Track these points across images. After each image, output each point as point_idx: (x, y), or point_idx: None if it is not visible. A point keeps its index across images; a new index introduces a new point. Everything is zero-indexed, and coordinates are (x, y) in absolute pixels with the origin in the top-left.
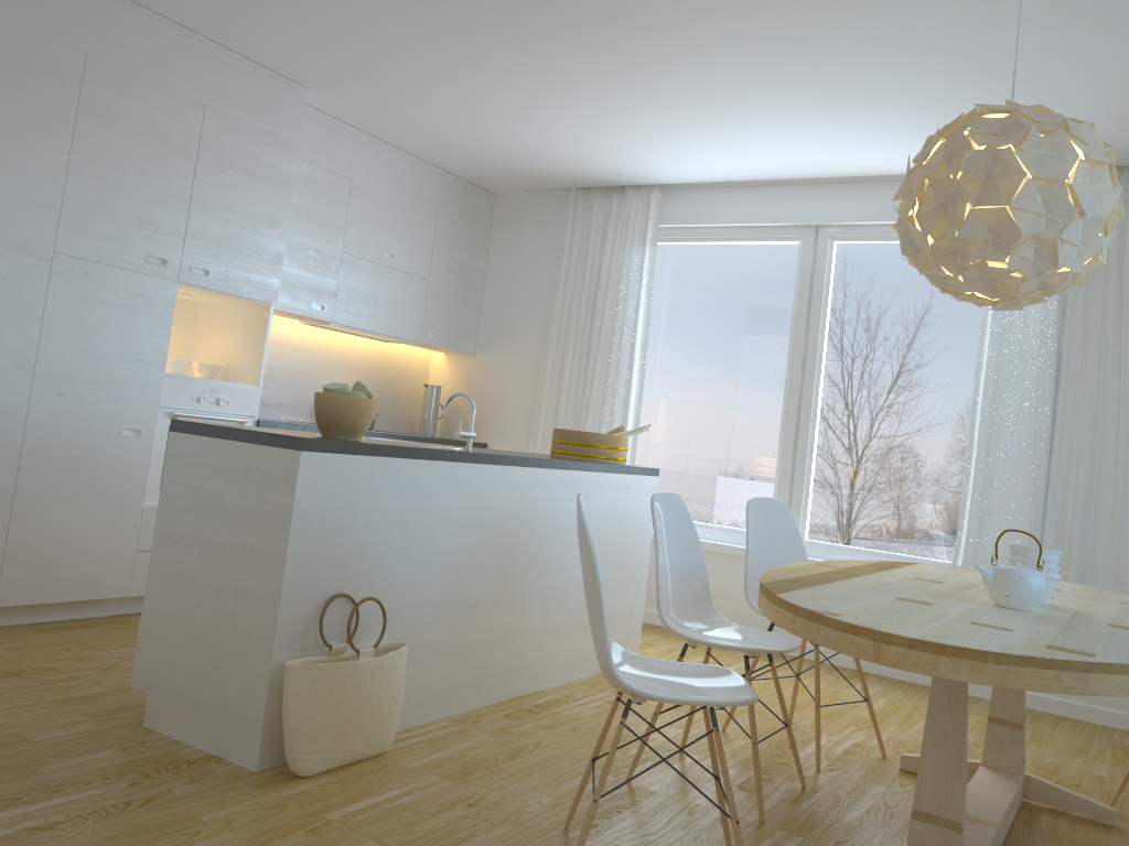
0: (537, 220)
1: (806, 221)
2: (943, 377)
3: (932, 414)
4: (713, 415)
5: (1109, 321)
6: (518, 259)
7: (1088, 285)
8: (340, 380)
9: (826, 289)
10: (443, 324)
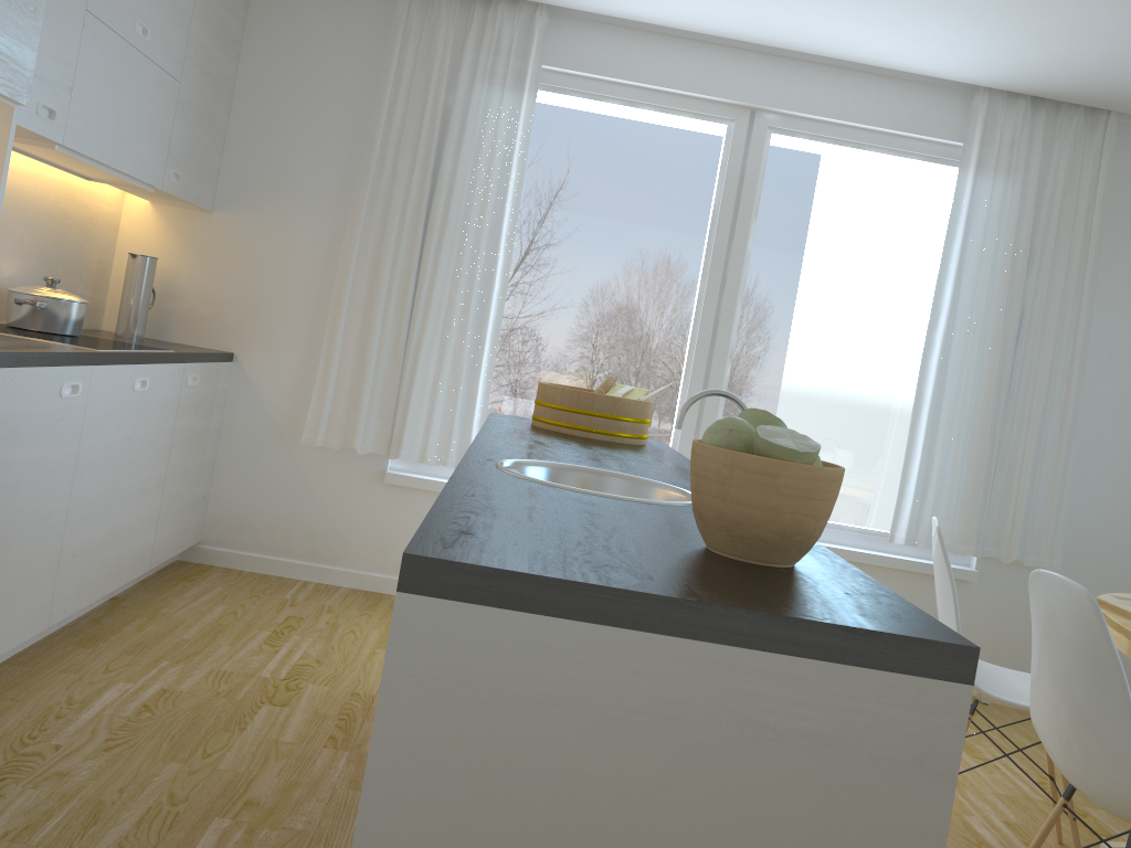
0: (334, 16)
1: (747, 101)
2: (882, 318)
3: (865, 360)
4: (596, 339)
5: (1071, 278)
6: (298, 71)
7: (1057, 237)
8: (8, 242)
9: (757, 192)
10: (188, 160)
